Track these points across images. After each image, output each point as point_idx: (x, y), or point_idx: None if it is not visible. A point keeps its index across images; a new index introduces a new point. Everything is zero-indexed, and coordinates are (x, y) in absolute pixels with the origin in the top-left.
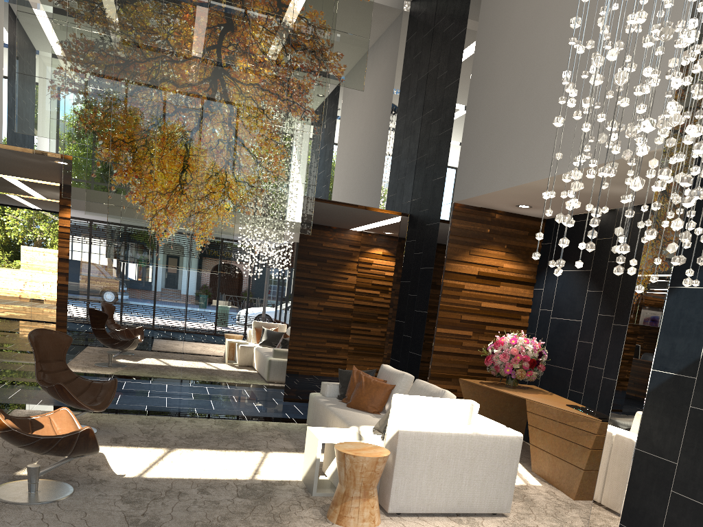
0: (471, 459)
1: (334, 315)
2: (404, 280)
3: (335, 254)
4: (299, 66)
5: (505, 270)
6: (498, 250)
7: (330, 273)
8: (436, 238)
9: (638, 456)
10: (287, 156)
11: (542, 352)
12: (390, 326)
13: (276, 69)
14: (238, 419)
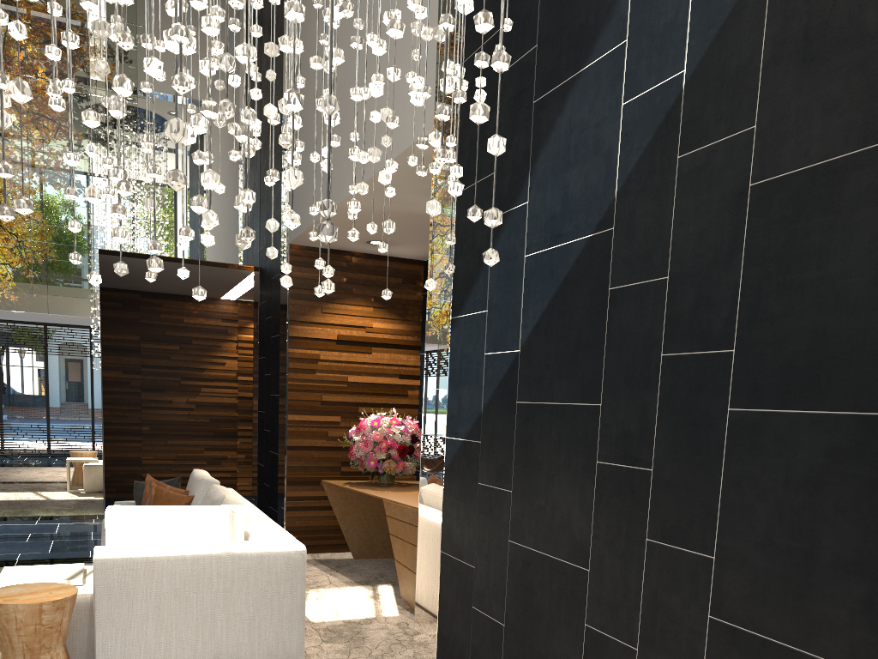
0: (225, 590)
1: (212, 413)
2: (261, 357)
3: (204, 333)
4: (43, 64)
5: (376, 330)
6: (363, 305)
7: (199, 358)
8: (279, 294)
9: (444, 562)
10: (40, 190)
11: (416, 435)
12: (255, 420)
13: (6, 69)
14: (0, 566)
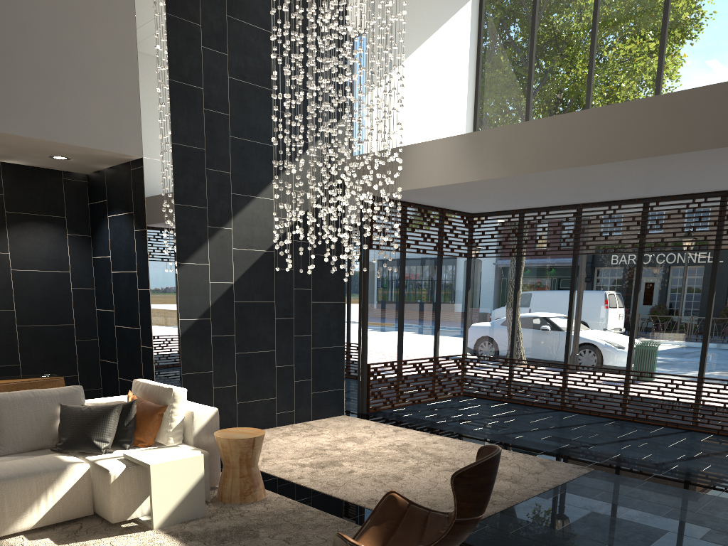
0: None
1: None
2: None
3: None
4: None
5: None
6: None
7: None
8: None
9: (186, 378)
10: None
11: None
12: None
13: None
14: None
